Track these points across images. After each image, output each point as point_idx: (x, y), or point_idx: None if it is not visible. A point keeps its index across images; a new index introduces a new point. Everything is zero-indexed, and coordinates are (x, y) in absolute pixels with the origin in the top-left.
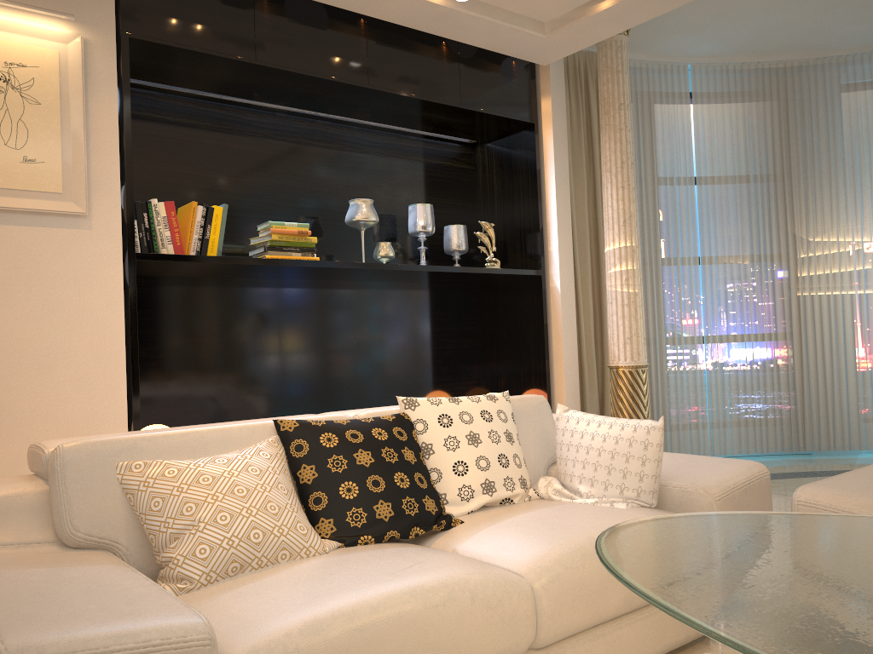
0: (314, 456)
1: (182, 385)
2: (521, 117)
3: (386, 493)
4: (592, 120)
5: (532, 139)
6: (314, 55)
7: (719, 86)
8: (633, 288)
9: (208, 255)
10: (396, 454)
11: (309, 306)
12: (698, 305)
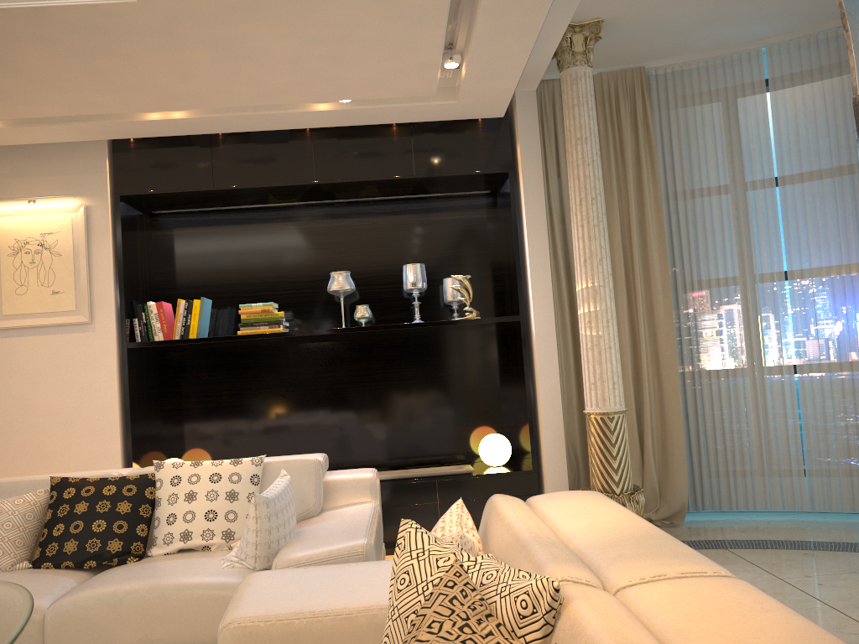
0: (55, 503)
1: (217, 427)
2: (490, 170)
3: (79, 534)
4: (624, 142)
5: (508, 187)
6: (262, 170)
7: (808, 63)
8: (597, 330)
9: (190, 336)
10: (110, 506)
11: (321, 361)
12: (786, 330)
